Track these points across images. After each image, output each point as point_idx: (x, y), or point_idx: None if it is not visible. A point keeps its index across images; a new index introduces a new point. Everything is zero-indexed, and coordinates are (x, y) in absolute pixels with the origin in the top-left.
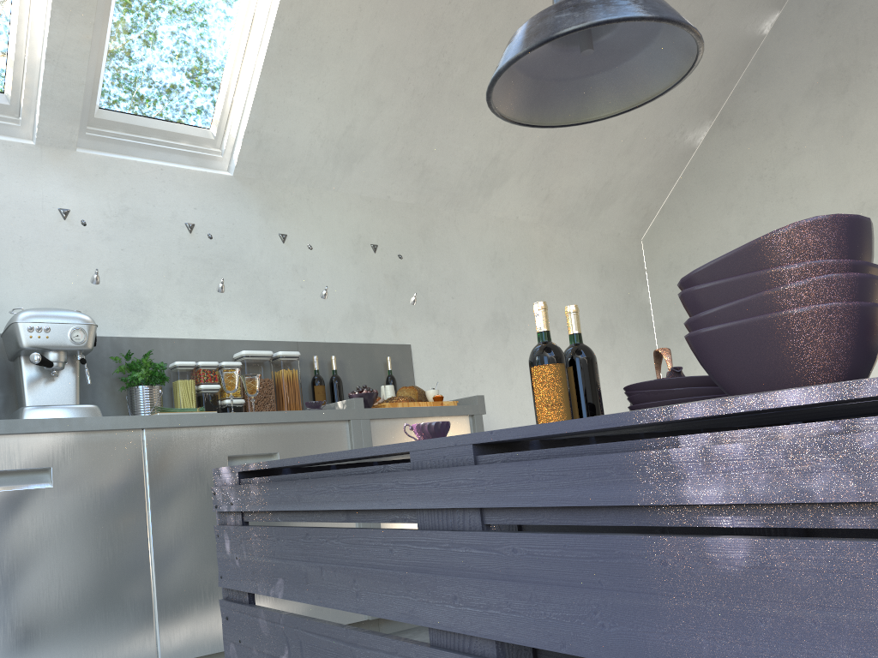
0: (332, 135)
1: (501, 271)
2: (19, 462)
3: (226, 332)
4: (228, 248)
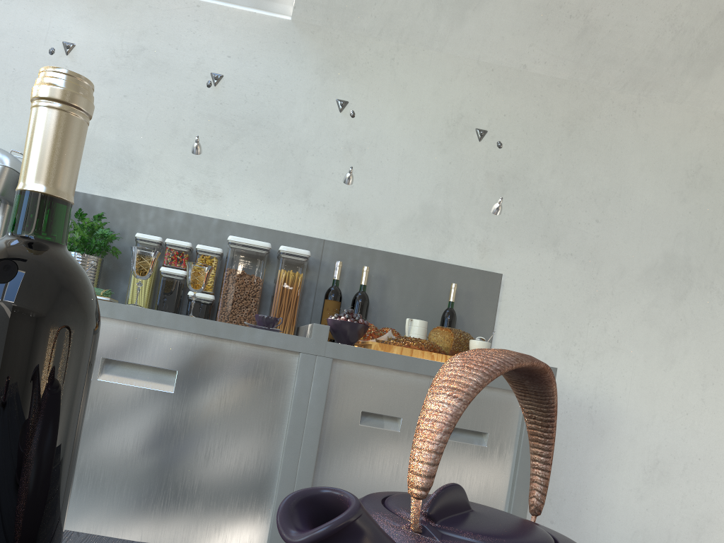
0: None
1: (702, 194)
2: None
3: (230, 212)
4: (260, 110)
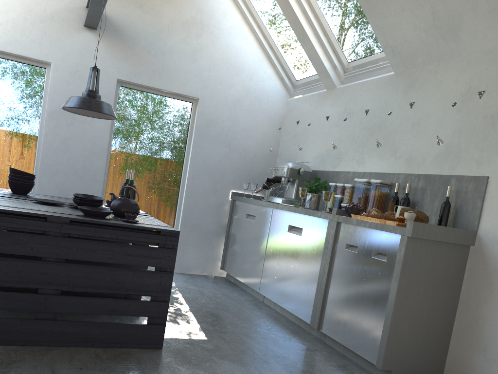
0: (426, 24)
1: None
2: (251, 212)
3: (367, 168)
4: (380, 119)
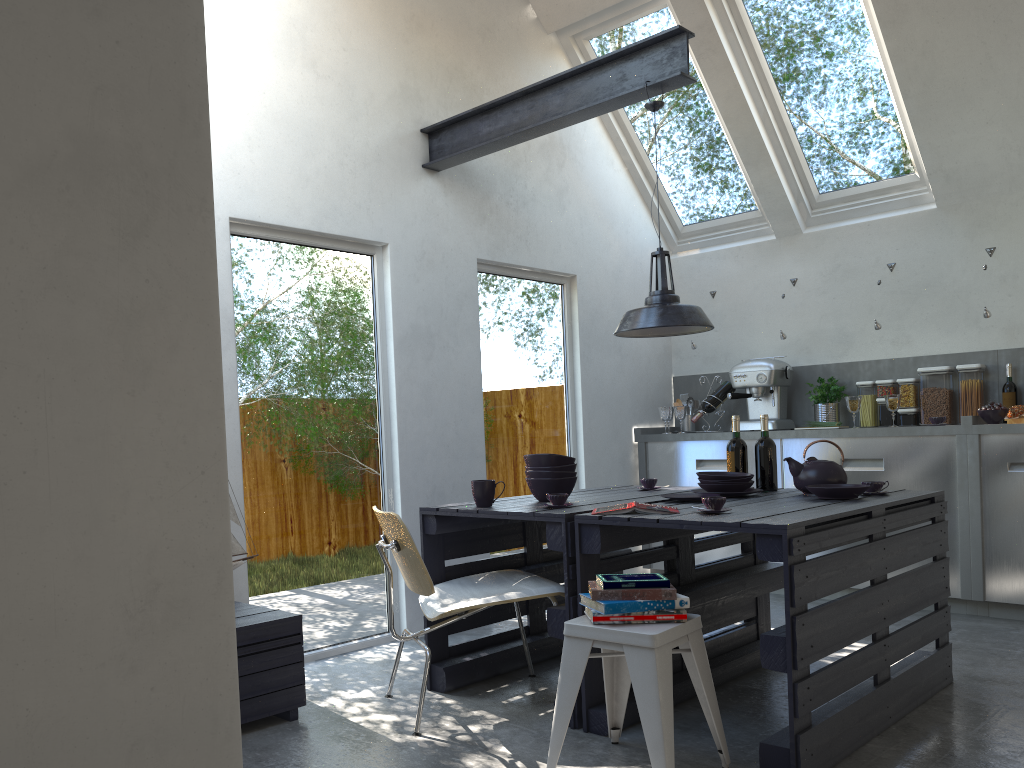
0: None
1: None
2: (713, 455)
3: (920, 350)
4: (927, 276)
